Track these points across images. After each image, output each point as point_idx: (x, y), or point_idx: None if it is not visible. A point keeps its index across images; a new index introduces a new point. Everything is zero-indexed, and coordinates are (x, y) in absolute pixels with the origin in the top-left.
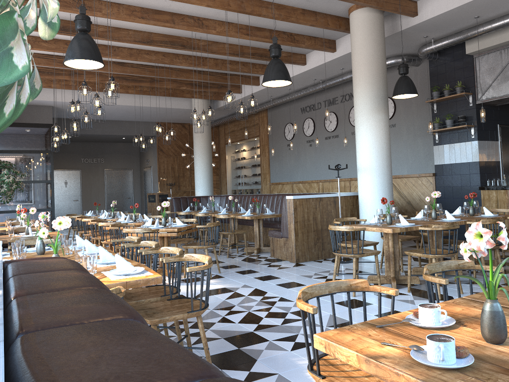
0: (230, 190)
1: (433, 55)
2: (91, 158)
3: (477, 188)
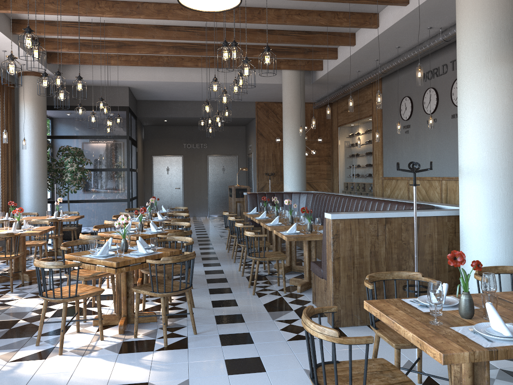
0: (342, 182)
1: None
2: (193, 144)
3: None
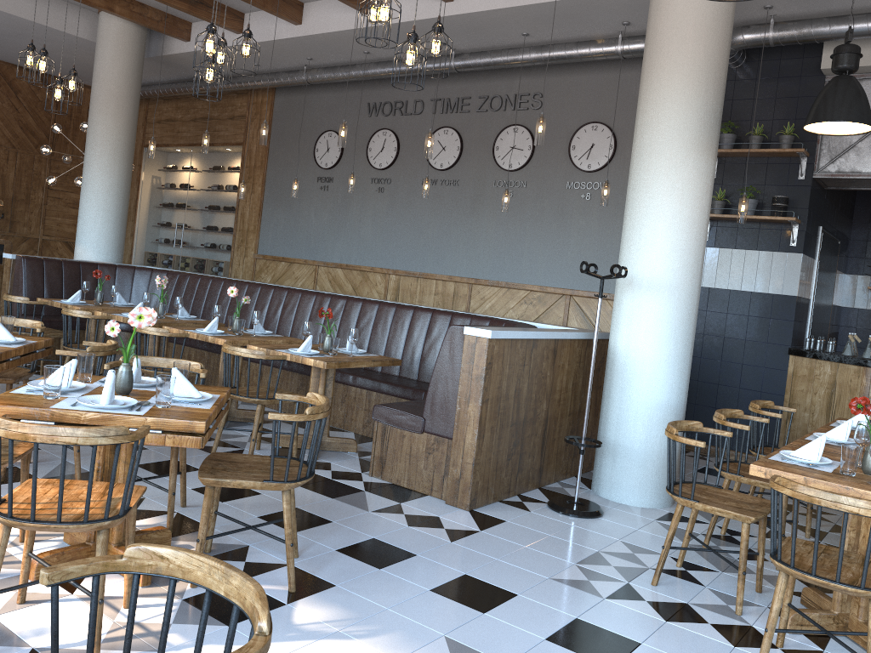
0: (142, 252)
1: (741, 55)
2: None
3: (782, 349)
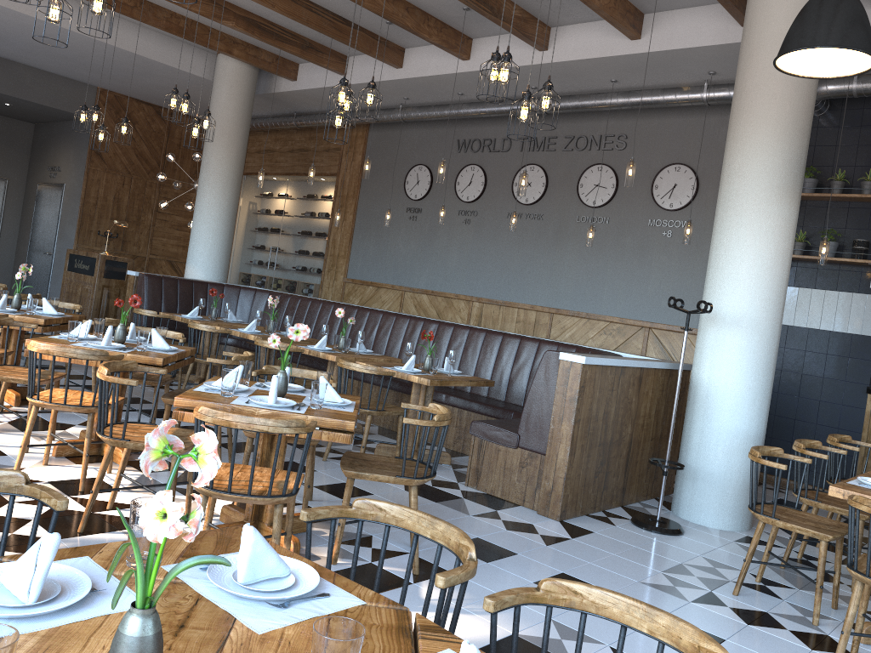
0: (237, 272)
1: (824, 104)
2: None
3: (860, 388)
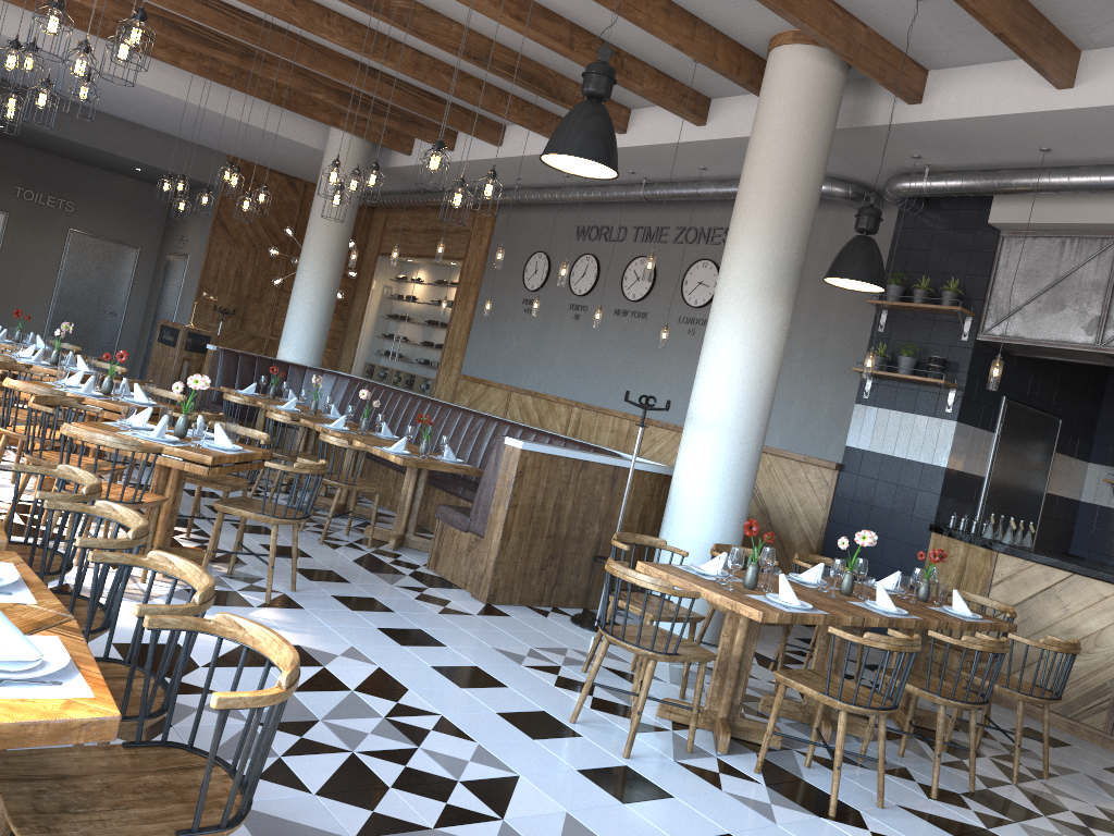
0: (362, 362)
1: (915, 203)
2: (42, 194)
3: (925, 525)
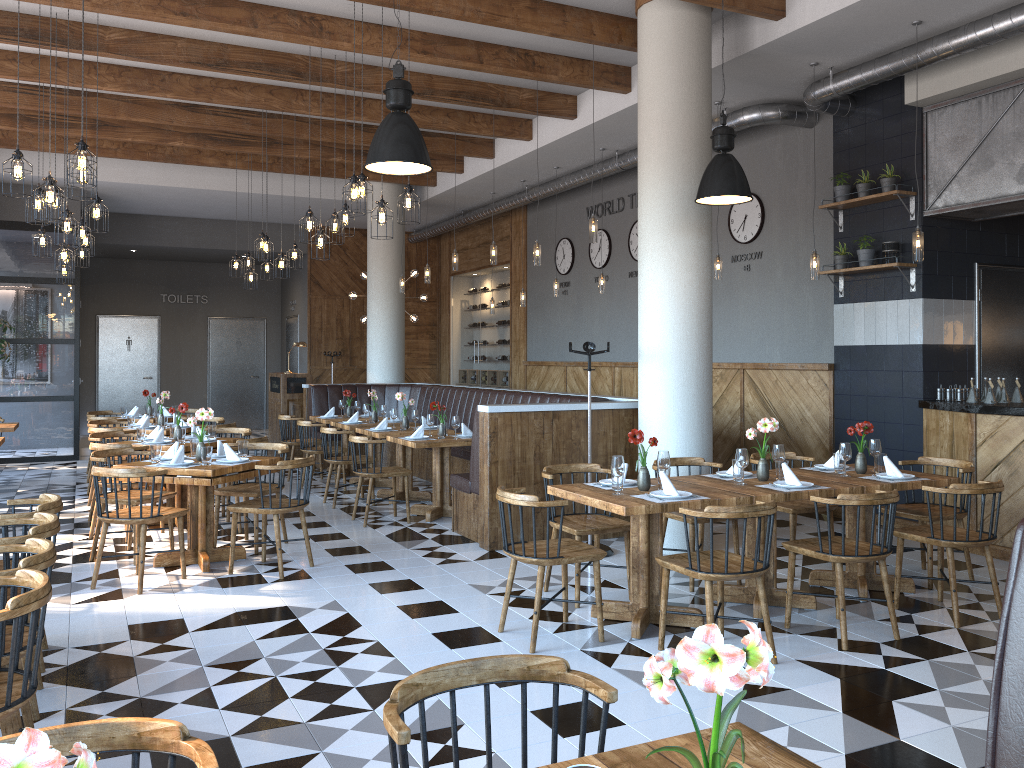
0: (456, 370)
1: (840, 105)
2: (181, 295)
3: (916, 403)
